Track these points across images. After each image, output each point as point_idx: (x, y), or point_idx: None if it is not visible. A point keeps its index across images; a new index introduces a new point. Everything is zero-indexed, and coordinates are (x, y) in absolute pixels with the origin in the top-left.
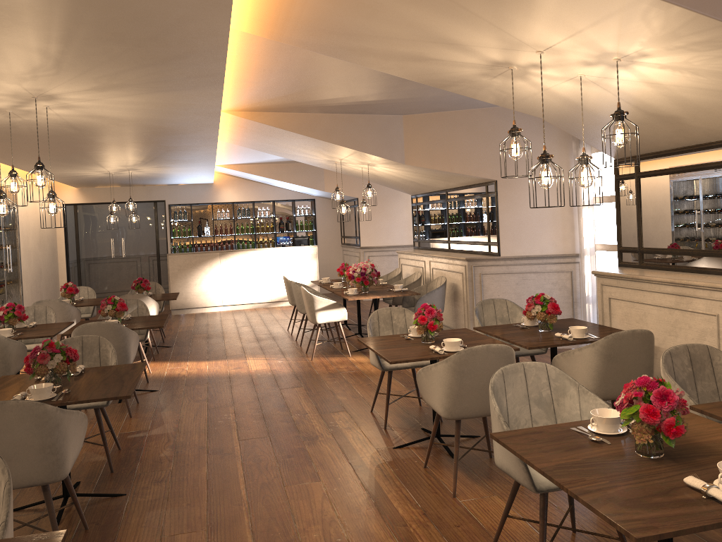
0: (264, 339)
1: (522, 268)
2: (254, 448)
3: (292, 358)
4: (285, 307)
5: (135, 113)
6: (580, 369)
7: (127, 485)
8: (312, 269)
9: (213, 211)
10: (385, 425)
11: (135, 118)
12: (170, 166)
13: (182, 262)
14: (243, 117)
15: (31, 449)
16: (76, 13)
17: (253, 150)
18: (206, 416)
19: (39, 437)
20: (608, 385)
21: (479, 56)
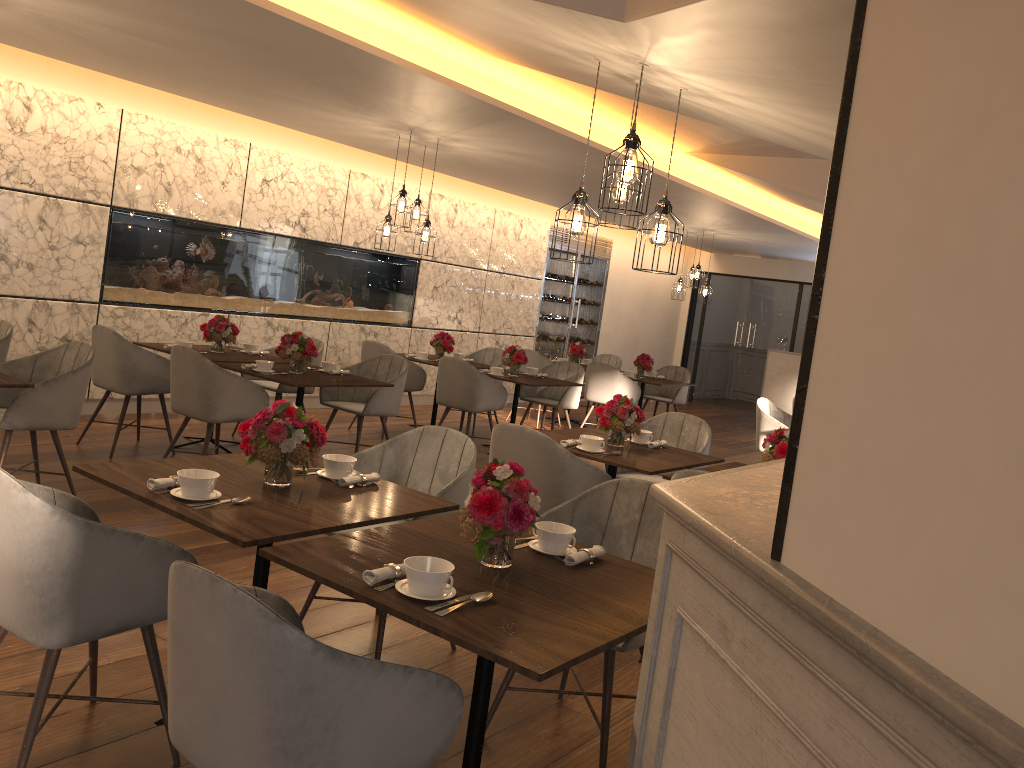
0: None
1: None
2: None
3: None
4: None
5: (525, 149)
6: None
7: None
8: None
9: None
10: None
11: (537, 154)
12: (743, 229)
13: (784, 364)
14: (709, 161)
15: (194, 389)
16: (270, 53)
17: None
18: None
19: (199, 381)
20: None
21: (596, 69)
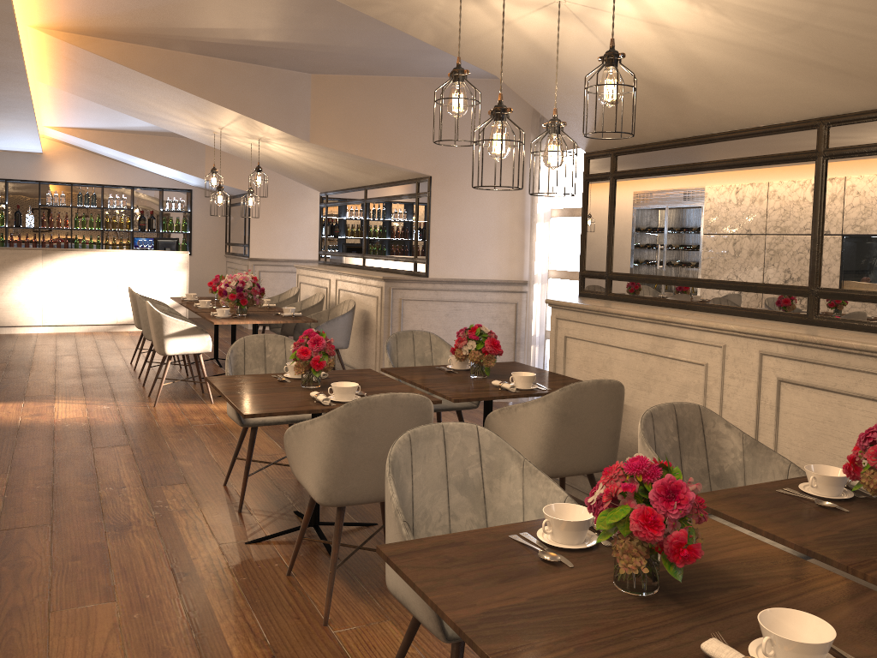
0: (91, 374)
1: (456, 295)
2: (19, 544)
3: (125, 403)
4: (137, 332)
5: None
6: (524, 433)
7: None
8: (180, 284)
9: (40, 193)
10: (240, 506)
11: None
12: None
13: None
14: (67, 41)
15: None
16: None
17: (98, 107)
18: None
19: None
20: (560, 457)
21: None
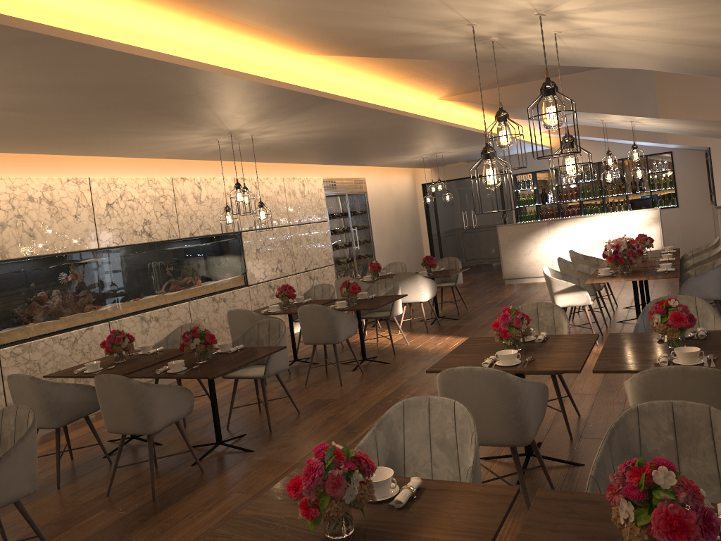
0: None
1: None
2: None
3: None
4: None
5: (323, 126)
6: None
7: (264, 444)
8: (654, 236)
9: (556, 177)
10: None
11: (332, 128)
12: (466, 146)
13: (511, 233)
14: (458, 101)
15: (128, 409)
16: (119, 95)
17: None
18: (388, 394)
19: (131, 401)
20: None
21: (449, 37)
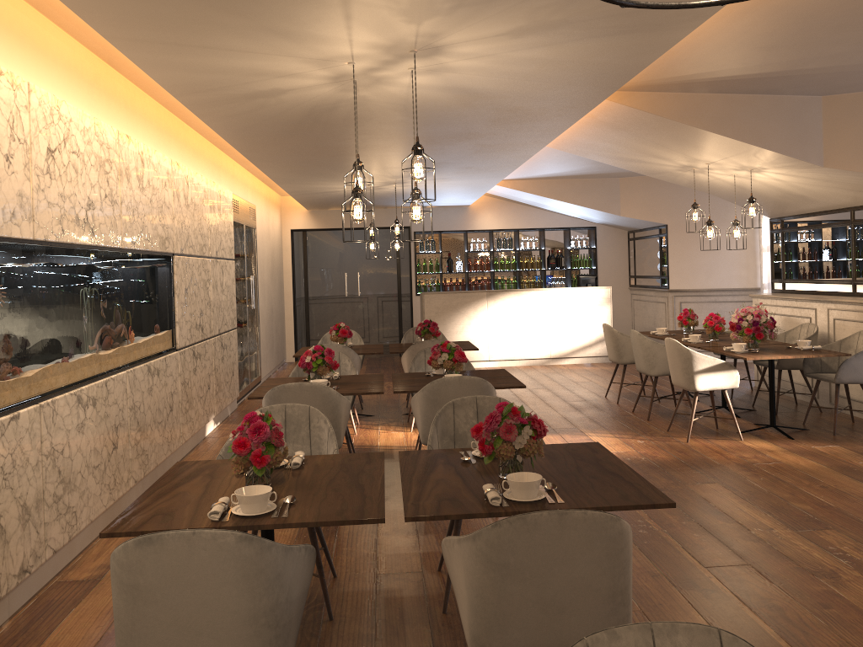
0: (583, 407)
1: None
2: (745, 584)
3: (654, 438)
4: (570, 365)
5: (510, 83)
6: None
7: None
8: (604, 318)
9: (466, 241)
10: None
11: (502, 91)
12: (450, 178)
13: (441, 304)
14: (607, 99)
15: (596, 596)
16: None
17: (551, 158)
18: None
19: (610, 575)
20: None
21: None
